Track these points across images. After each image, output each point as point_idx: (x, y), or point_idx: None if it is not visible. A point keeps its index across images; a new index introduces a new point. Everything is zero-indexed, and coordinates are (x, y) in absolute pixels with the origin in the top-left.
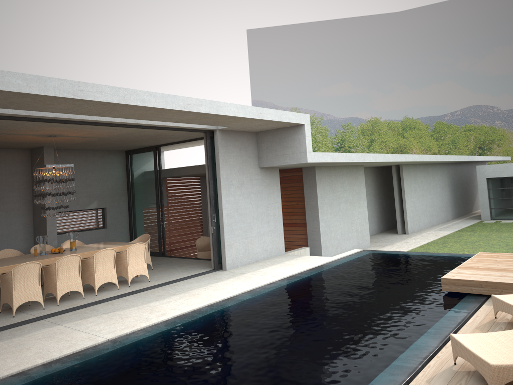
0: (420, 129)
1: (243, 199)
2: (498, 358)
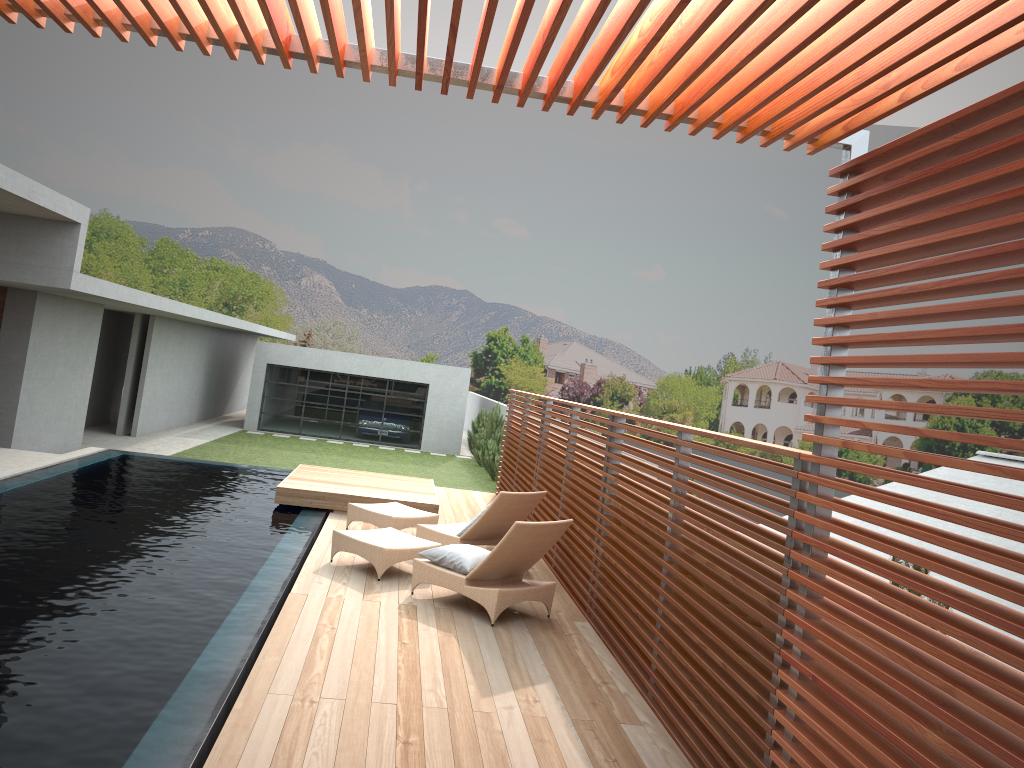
0: (127, 242)
1: None
2: (386, 545)
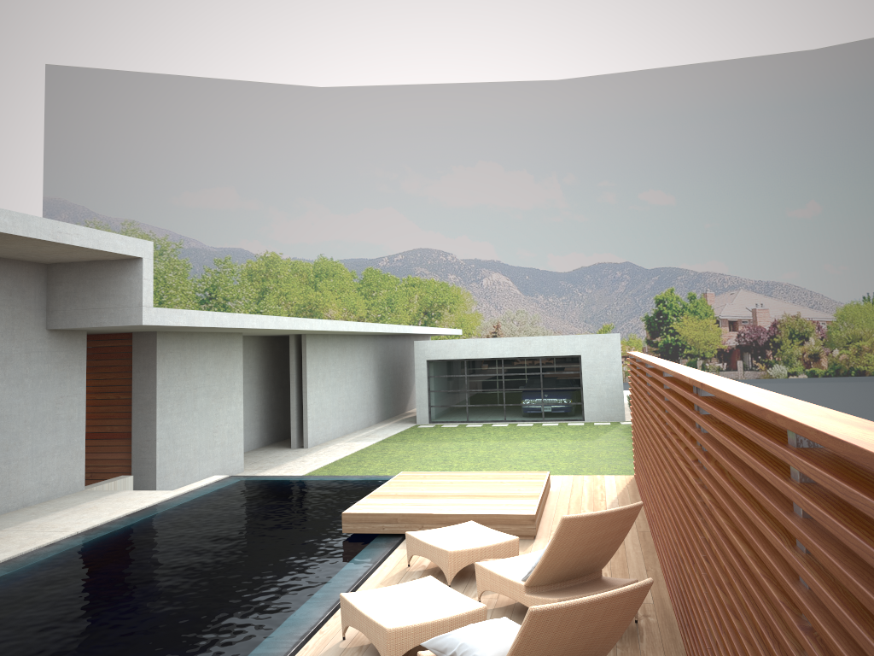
0: (342, 277)
1: (8, 387)
2: (398, 618)
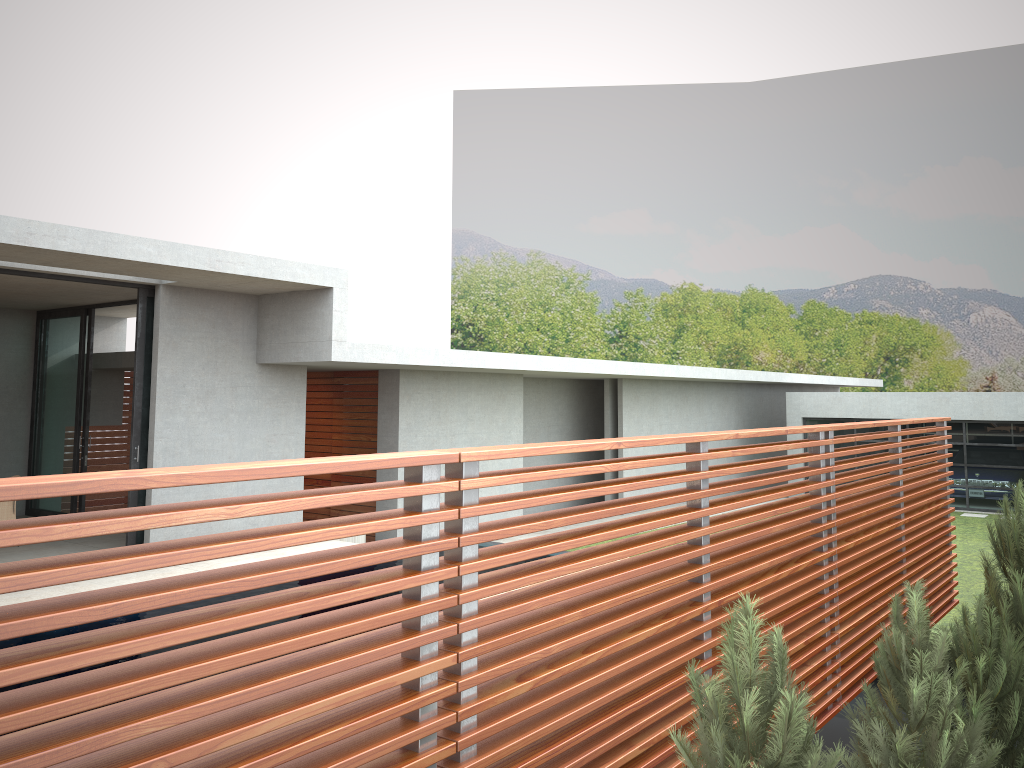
0: (775, 312)
1: (210, 422)
2: None
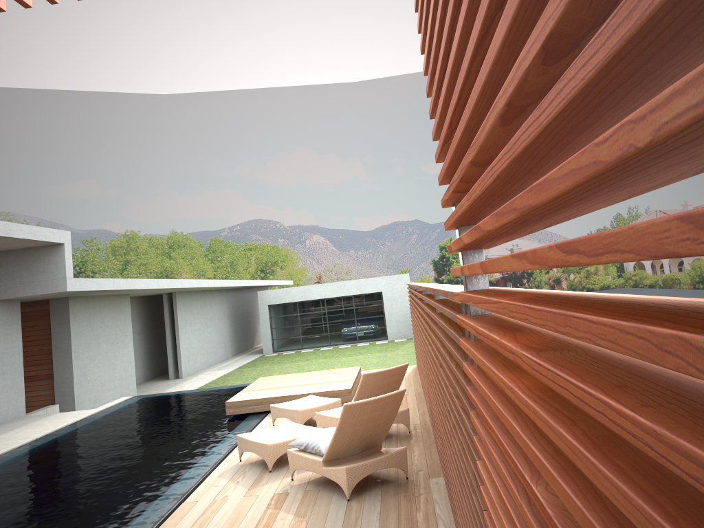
0: (191, 247)
1: None
2: (273, 440)
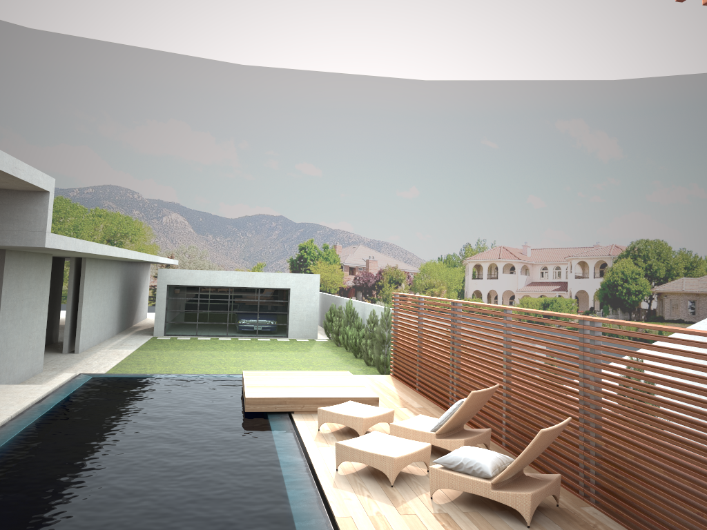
0: None
1: None
2: (390, 452)
